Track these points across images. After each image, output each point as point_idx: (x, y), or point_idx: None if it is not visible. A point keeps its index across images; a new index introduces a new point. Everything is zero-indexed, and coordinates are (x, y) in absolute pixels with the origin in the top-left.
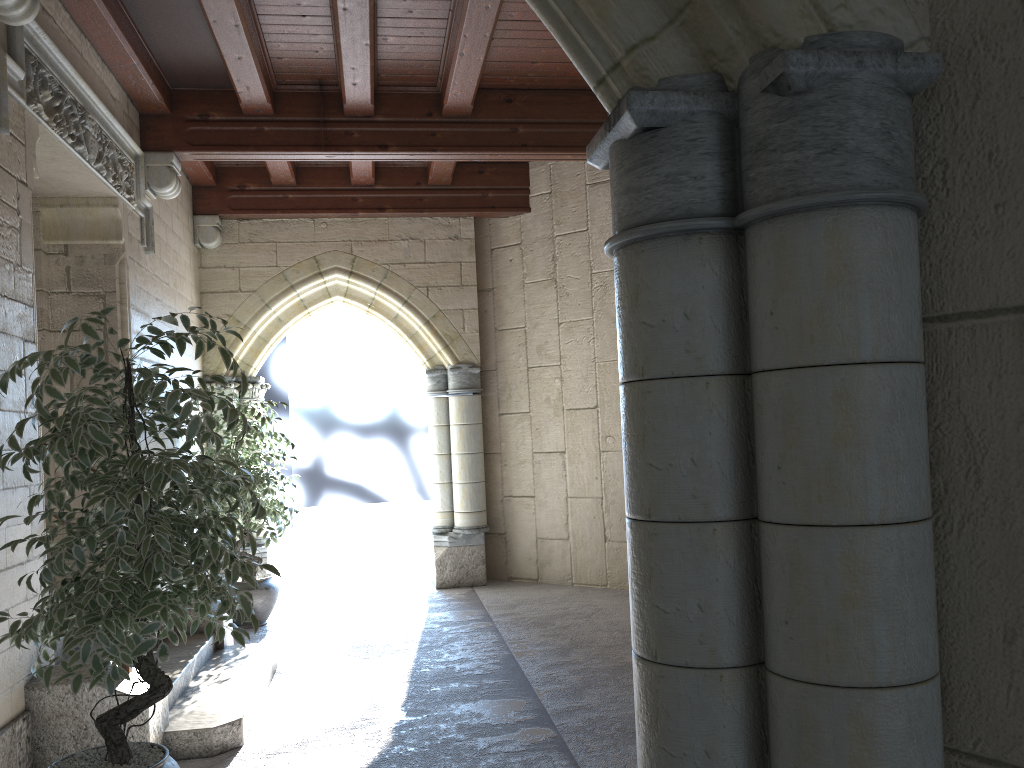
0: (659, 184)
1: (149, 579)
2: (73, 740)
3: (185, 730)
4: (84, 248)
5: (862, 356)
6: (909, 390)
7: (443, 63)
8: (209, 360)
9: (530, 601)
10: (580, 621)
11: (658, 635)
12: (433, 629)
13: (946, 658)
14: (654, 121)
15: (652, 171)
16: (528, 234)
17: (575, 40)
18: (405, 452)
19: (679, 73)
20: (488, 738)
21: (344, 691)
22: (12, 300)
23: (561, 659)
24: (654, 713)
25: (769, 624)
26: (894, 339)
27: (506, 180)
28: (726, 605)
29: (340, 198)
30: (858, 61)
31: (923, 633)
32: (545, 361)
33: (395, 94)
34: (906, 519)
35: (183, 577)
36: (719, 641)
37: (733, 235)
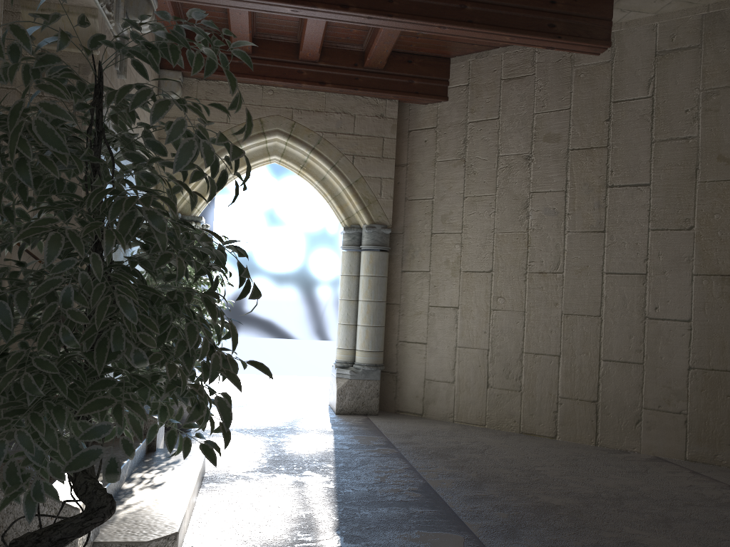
0: None
1: (101, 361)
2: None
3: (117, 542)
4: (60, 56)
5: None
6: None
7: None
8: None
9: (422, 433)
10: (476, 456)
11: None
12: (344, 450)
13: None
14: None
15: None
16: (443, 119)
17: None
18: (310, 299)
19: None
20: None
21: (274, 506)
22: None
23: (477, 492)
24: None
25: None
26: None
27: (430, 71)
28: None
29: (288, 69)
30: None
31: None
32: (448, 229)
33: None
34: None
35: (148, 364)
36: None
37: None
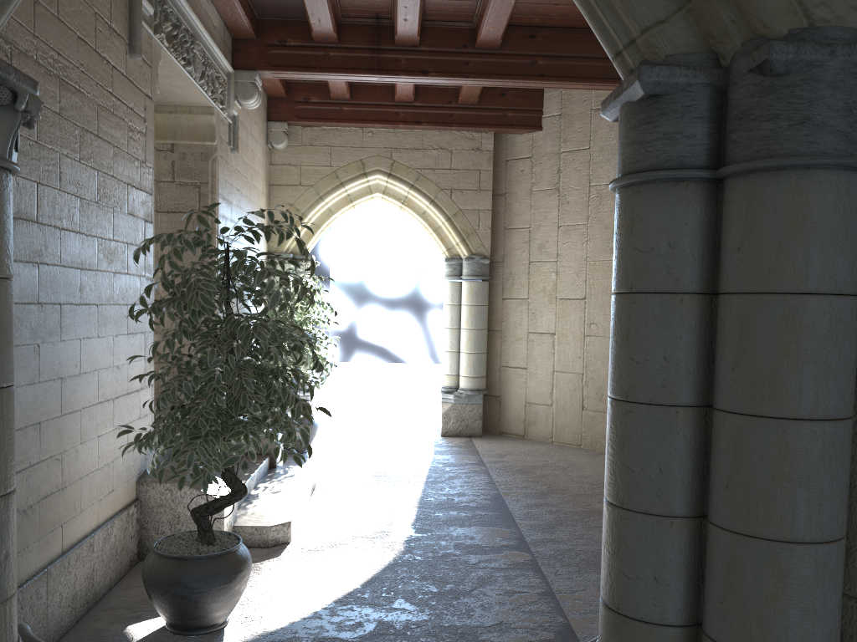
0: (658, 140)
1: (237, 411)
2: (169, 525)
3: (249, 526)
4: (186, 147)
5: (808, 288)
6: (844, 317)
7: (479, 3)
8: (273, 240)
9: (517, 453)
10: (557, 472)
11: (625, 488)
12: (437, 468)
13: (853, 526)
14: (658, 90)
15: (653, 129)
16: (538, 149)
17: (600, 20)
18: (422, 324)
19: (682, 51)
20: (478, 556)
21: (367, 509)
22: (138, 189)
23: (539, 501)
24: (617, 545)
25: (713, 487)
26: (836, 276)
27: (523, 102)
28: (681, 470)
29: (385, 112)
30: (830, 51)
31: (835, 505)
32: (544, 257)
33: (437, 28)
34: (831, 417)
35: (261, 412)
36: (672, 496)
37: (714, 183)
